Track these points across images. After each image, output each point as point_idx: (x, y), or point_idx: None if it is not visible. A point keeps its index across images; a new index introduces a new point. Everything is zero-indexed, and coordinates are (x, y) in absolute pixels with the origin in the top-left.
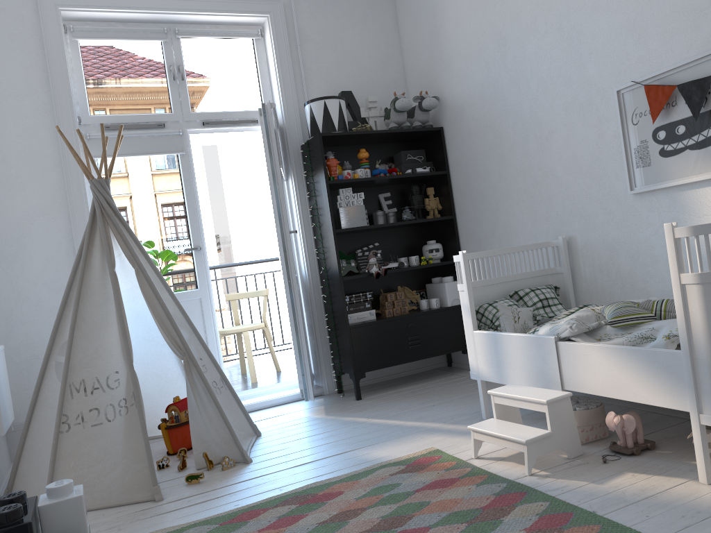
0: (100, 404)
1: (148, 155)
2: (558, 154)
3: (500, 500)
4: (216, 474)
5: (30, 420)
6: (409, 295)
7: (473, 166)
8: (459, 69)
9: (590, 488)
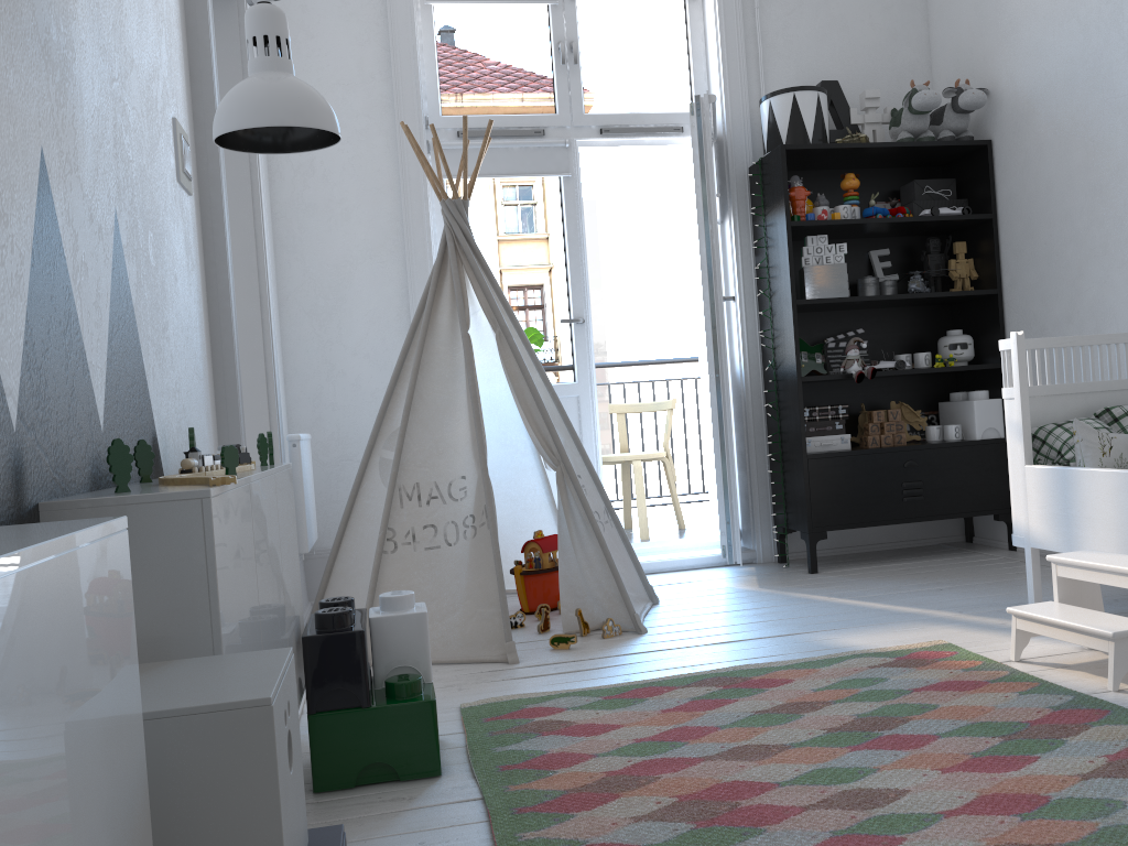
0: (438, 521)
1: (517, 176)
2: None
3: (1062, 716)
4: (594, 642)
5: (342, 536)
6: (909, 417)
7: (1041, 204)
8: (1031, 39)
9: None
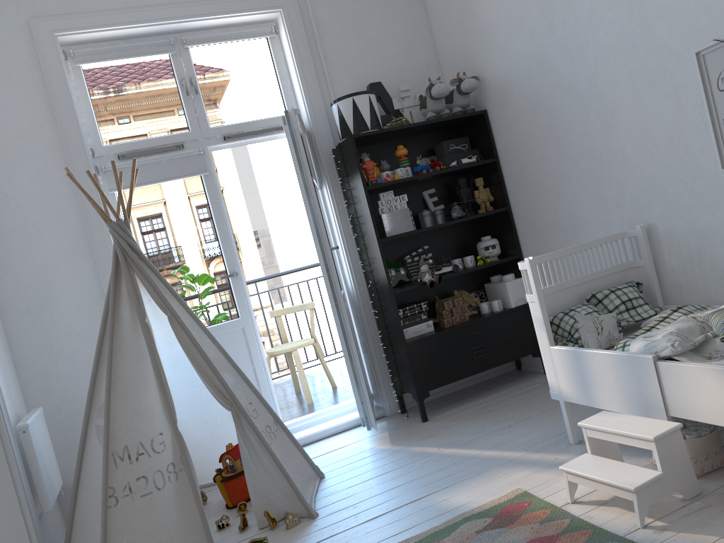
0: (147, 472)
1: (169, 180)
2: (627, 131)
3: None
4: (281, 535)
5: (76, 491)
6: (467, 299)
7: (525, 150)
8: (500, 43)
9: None
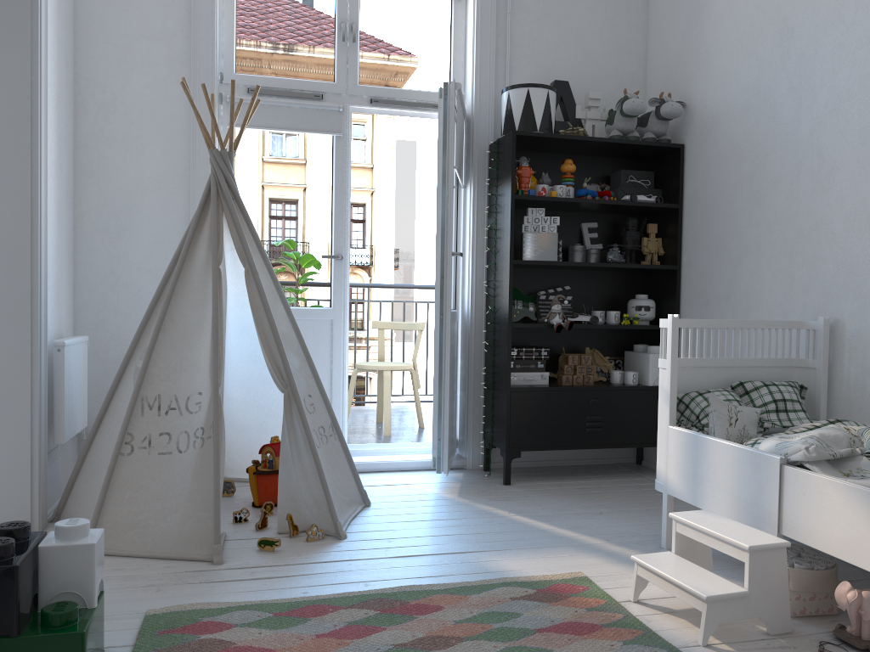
0: (173, 429)
1: (296, 131)
2: (840, 200)
3: None
4: (298, 544)
5: (95, 432)
6: (599, 361)
7: (716, 202)
8: (721, 66)
9: None
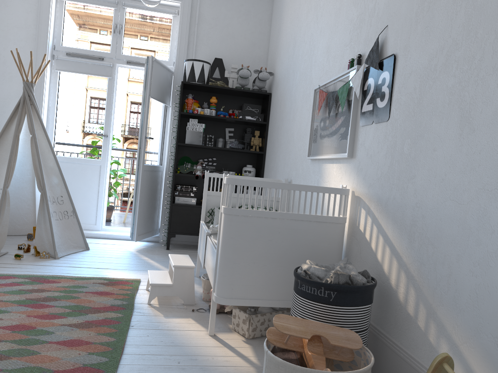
0: None
1: (88, 74)
2: (296, 124)
3: (107, 308)
4: (34, 259)
5: None
6: None
7: (275, 122)
8: (281, 57)
9: (157, 317)
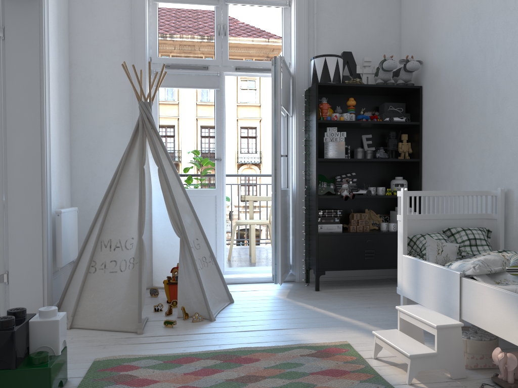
0: (118, 258)
1: (193, 88)
2: (509, 117)
3: None
4: (187, 324)
5: (78, 260)
6: (373, 217)
7: (440, 120)
8: (441, 38)
9: None
